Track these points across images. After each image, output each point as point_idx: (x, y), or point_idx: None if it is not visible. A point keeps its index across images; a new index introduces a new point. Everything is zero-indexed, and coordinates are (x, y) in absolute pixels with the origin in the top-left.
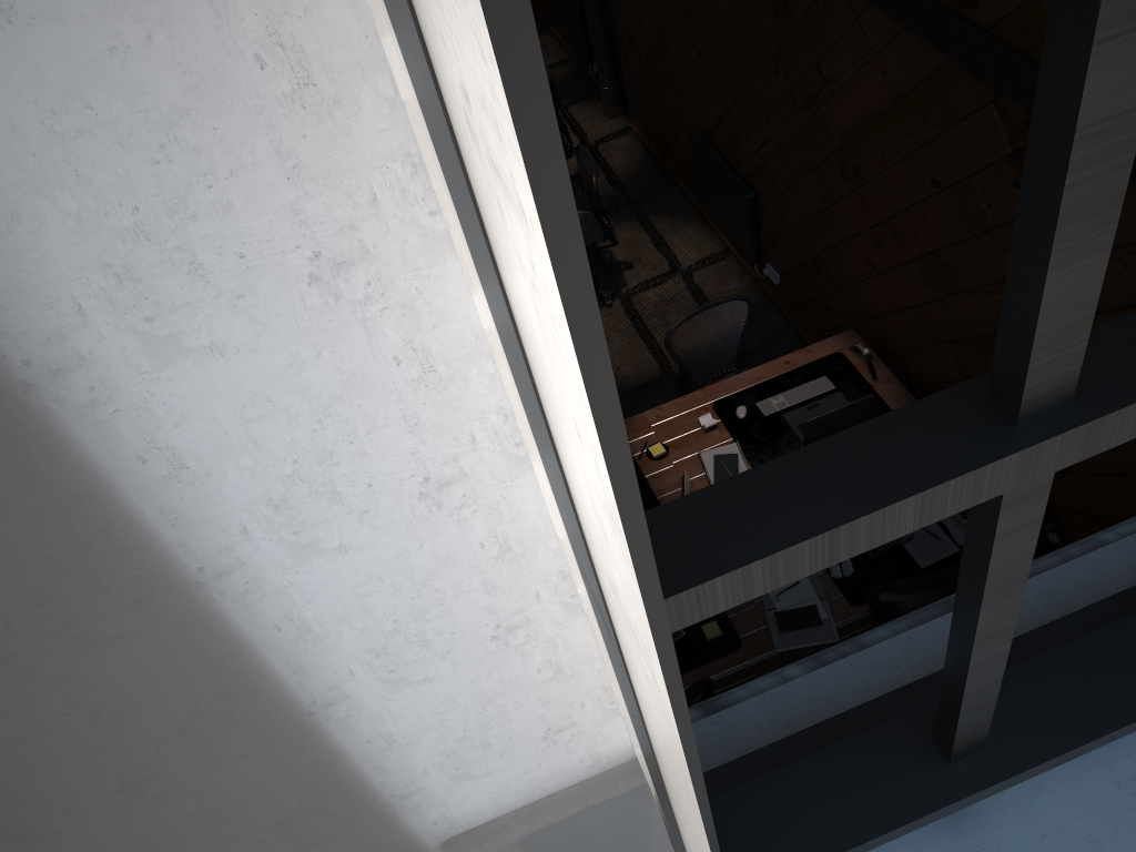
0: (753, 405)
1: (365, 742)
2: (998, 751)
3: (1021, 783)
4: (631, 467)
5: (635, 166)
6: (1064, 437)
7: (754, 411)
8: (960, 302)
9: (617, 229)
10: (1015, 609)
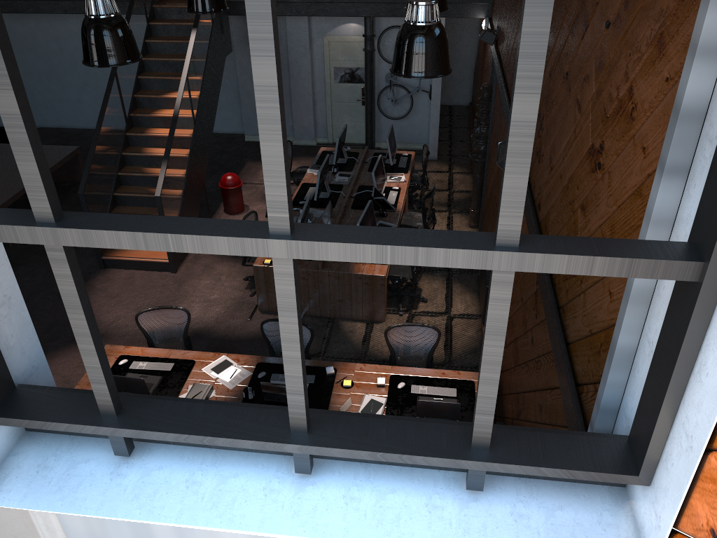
0: (410, 385)
1: None
2: (120, 419)
3: (157, 464)
4: None
5: None
6: (42, 229)
7: (408, 388)
8: (516, 370)
9: (433, 280)
10: (85, 324)
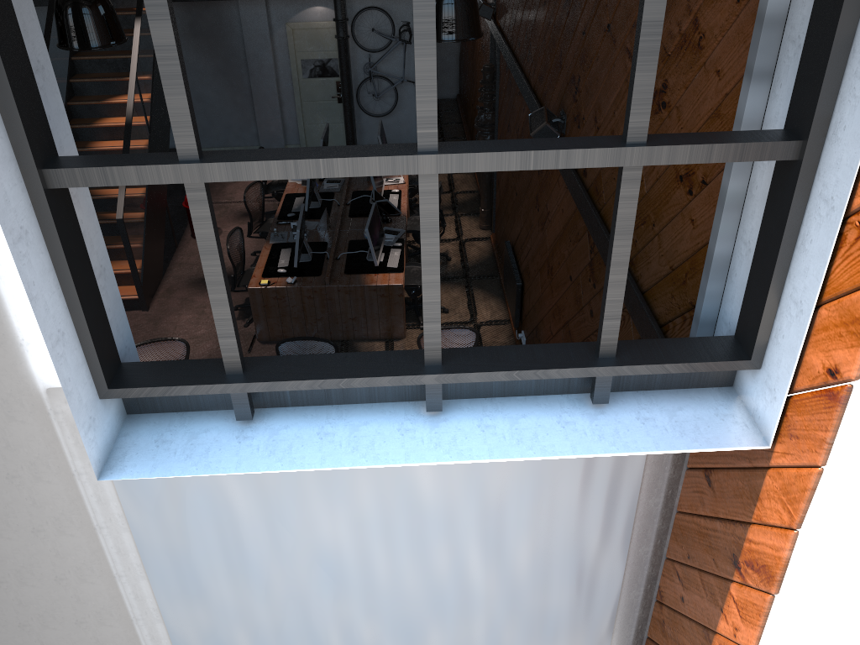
0: None
1: (12, 296)
2: (247, 375)
3: (282, 424)
4: (12, 95)
5: (481, 259)
6: (188, 166)
7: None
8: None
9: (451, 289)
10: (220, 271)
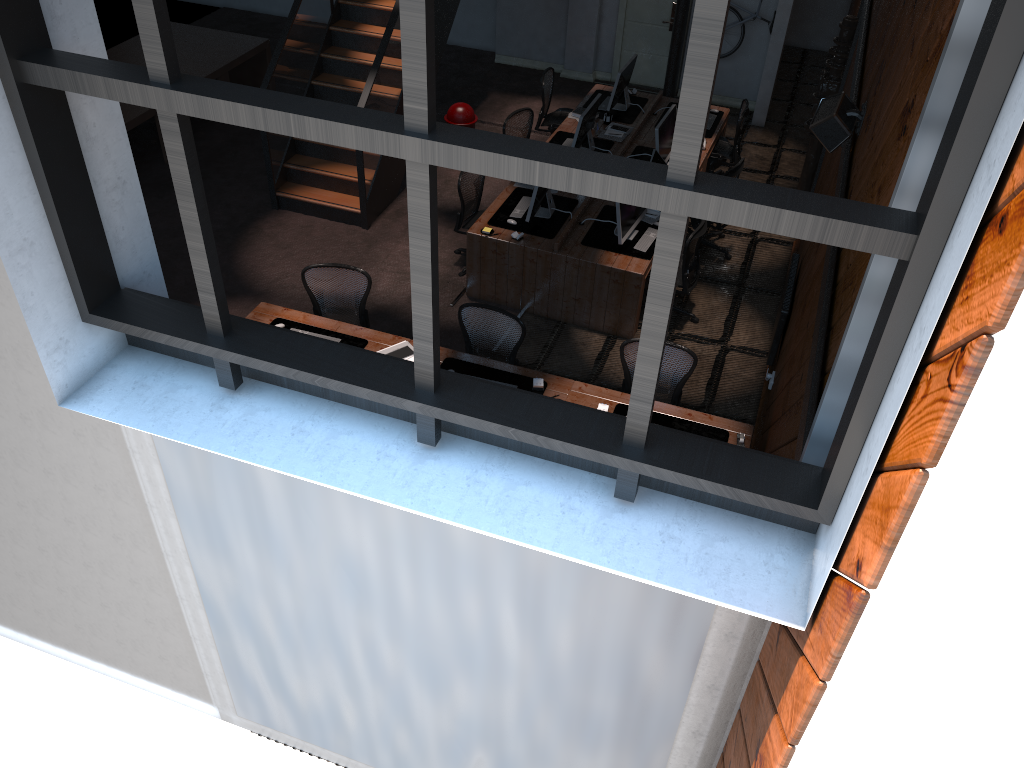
0: None
1: None
2: (226, 341)
3: (265, 405)
4: None
5: (768, 268)
6: (155, 90)
7: None
8: (781, 421)
9: (713, 295)
10: (196, 217)
